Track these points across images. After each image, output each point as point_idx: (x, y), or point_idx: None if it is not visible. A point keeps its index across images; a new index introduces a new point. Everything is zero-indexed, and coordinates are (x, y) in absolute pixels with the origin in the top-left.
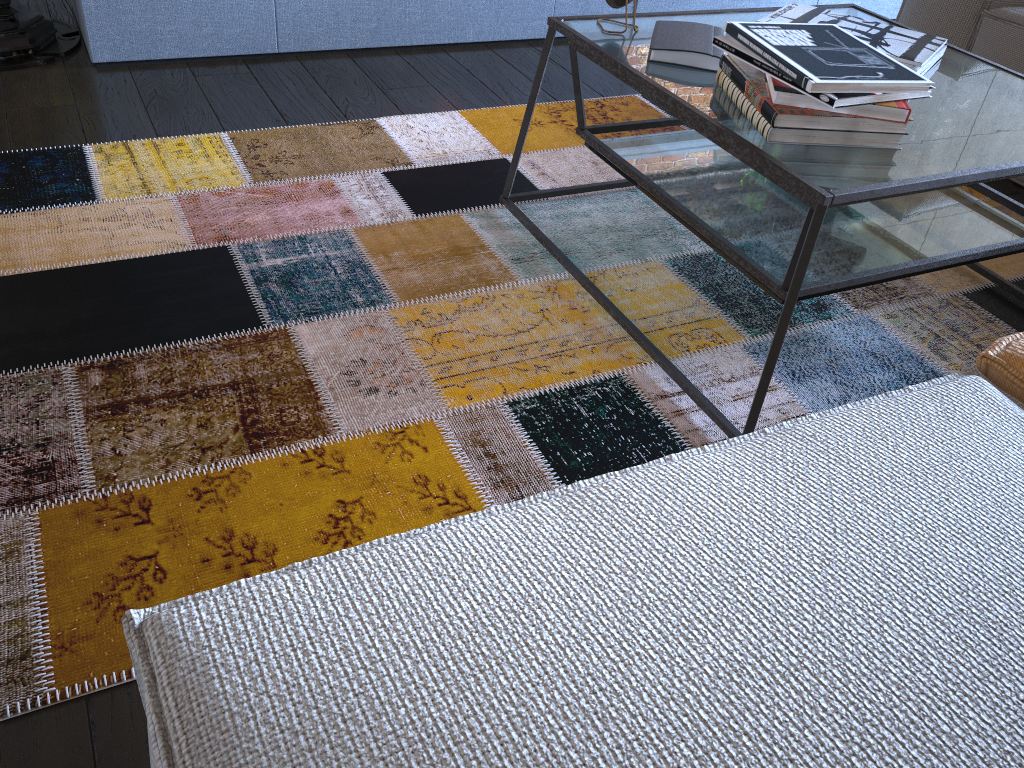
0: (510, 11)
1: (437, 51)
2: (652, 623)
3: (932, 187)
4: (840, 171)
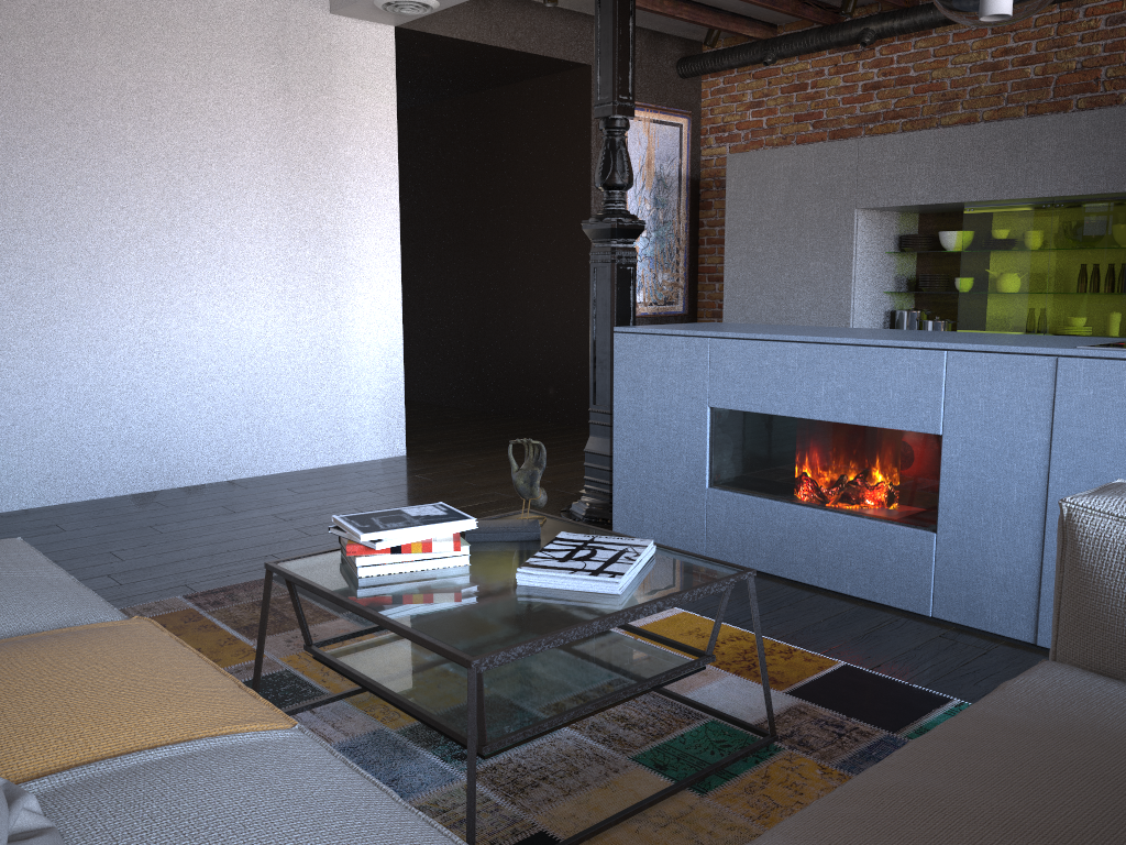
0: (885, 577)
1: (812, 591)
2: None
3: (307, 587)
4: (307, 565)
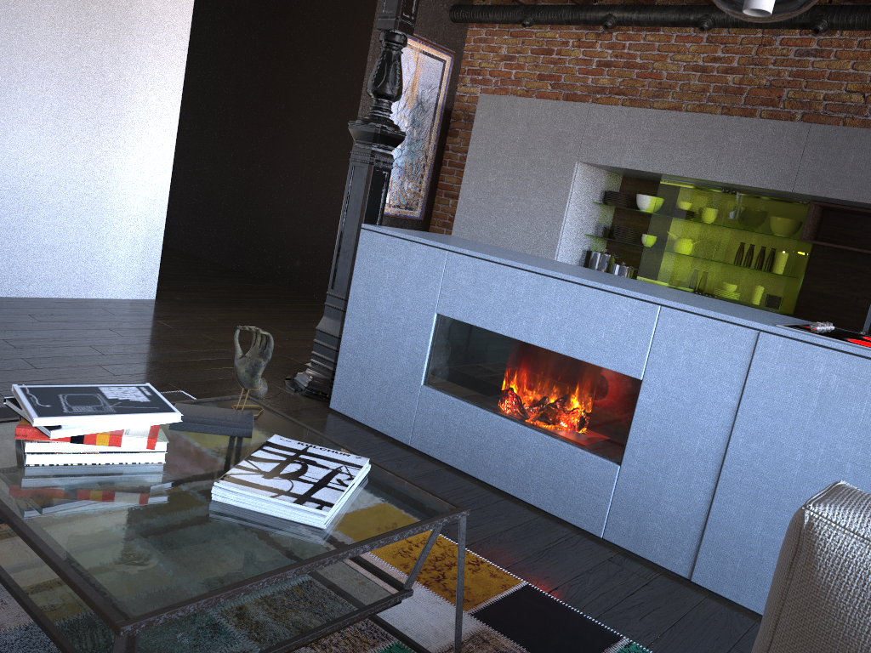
0: (567, 495)
1: (500, 495)
2: None
3: None
4: None
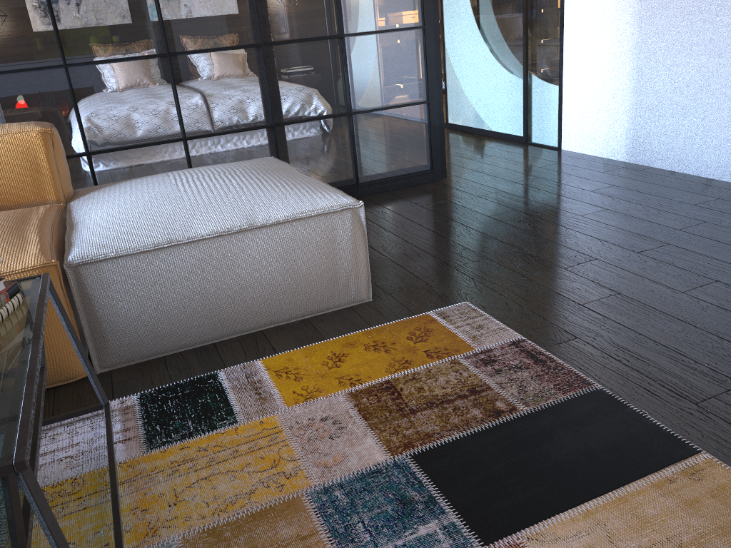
0: None
1: None
2: (247, 198)
3: None
4: None
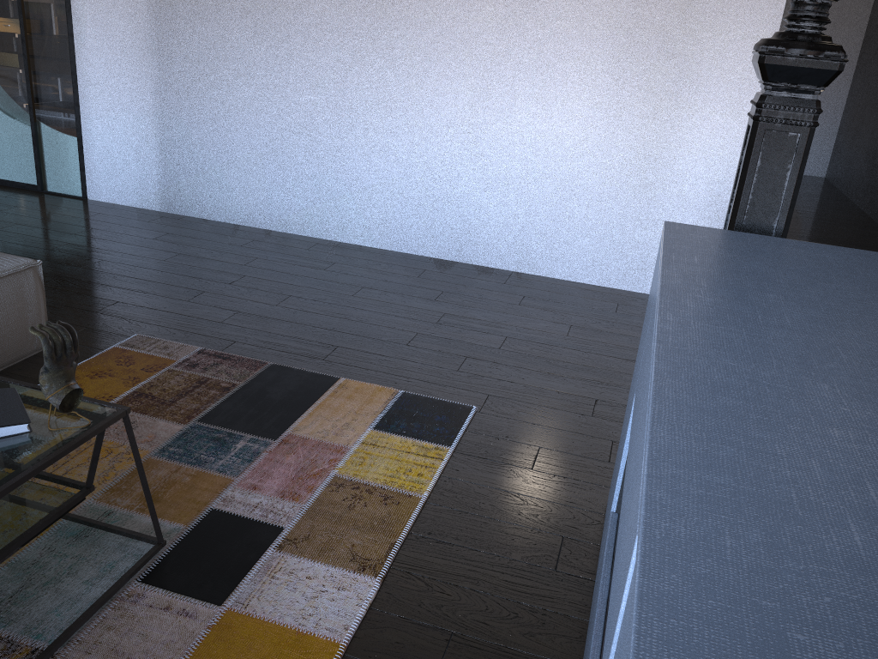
0: None
1: None
2: None
3: None
4: None
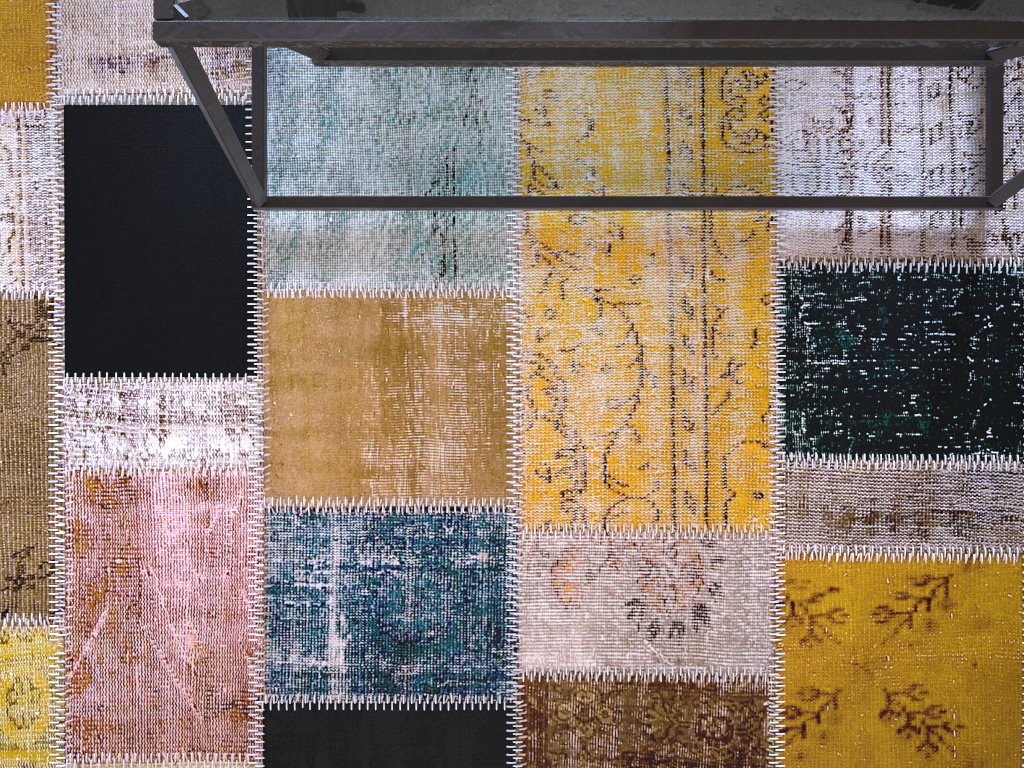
0: None
1: None
2: None
3: None
4: None
